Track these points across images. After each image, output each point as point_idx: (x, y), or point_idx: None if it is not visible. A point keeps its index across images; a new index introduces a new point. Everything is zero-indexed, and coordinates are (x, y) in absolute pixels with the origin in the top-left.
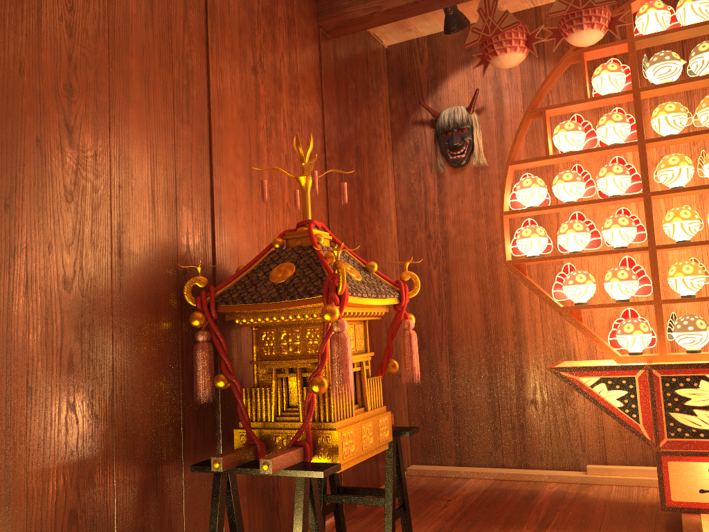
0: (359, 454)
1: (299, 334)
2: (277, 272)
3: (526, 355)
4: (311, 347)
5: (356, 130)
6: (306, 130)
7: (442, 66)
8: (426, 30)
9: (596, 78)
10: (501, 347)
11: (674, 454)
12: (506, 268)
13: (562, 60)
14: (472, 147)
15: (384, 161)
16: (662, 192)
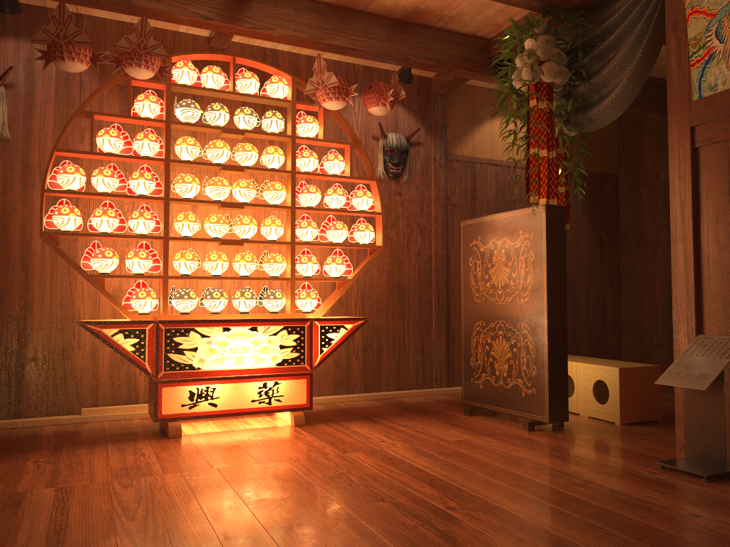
0: None
1: None
2: None
3: (32, 317)
4: None
5: None
6: None
7: None
8: None
9: (139, 103)
10: (6, 309)
11: (167, 382)
12: (42, 238)
13: (113, 79)
14: None
15: None
16: (178, 199)
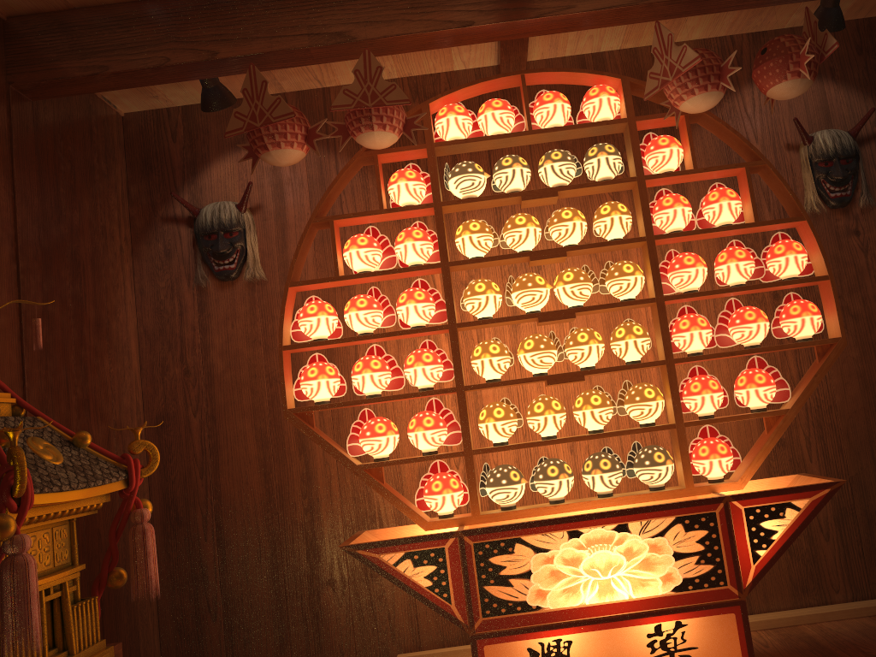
0: None
1: None
2: None
3: (320, 522)
4: None
5: (73, 229)
6: None
7: (204, 148)
8: (181, 100)
9: (393, 186)
10: (288, 515)
11: (490, 636)
12: (287, 419)
13: (352, 161)
14: (245, 256)
15: (119, 269)
16: (470, 323)
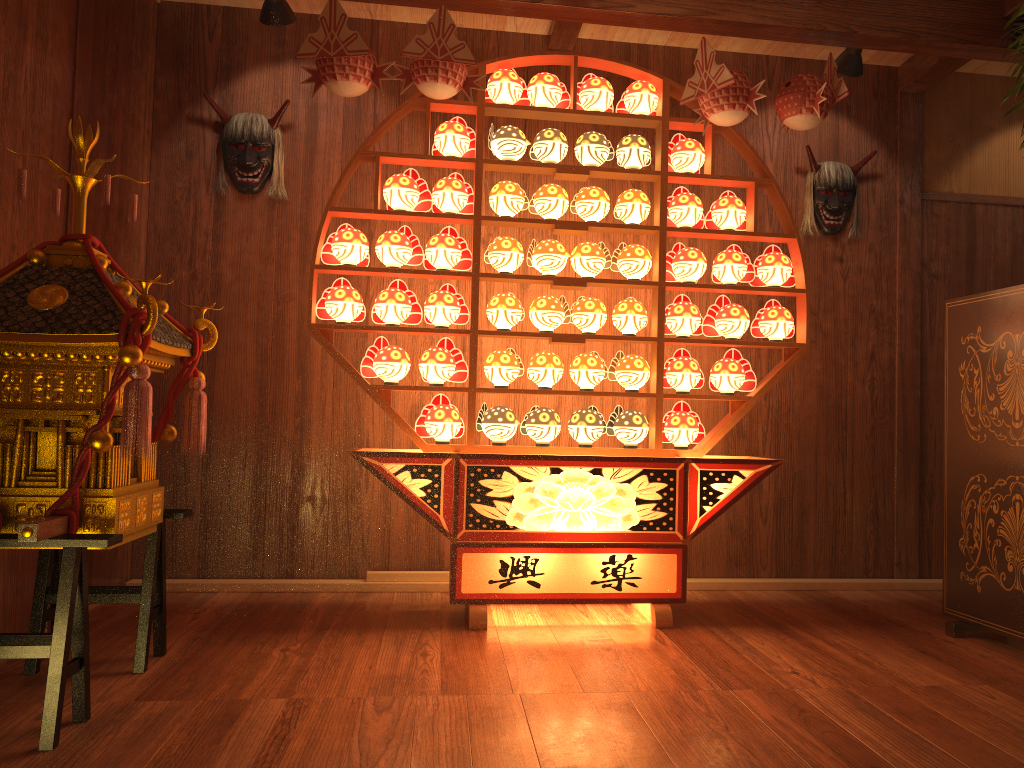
0: (132, 531)
1: (64, 378)
2: (40, 296)
3: (309, 441)
4: (83, 396)
5: (112, 112)
6: (51, 101)
7: (241, 55)
8: (225, 0)
9: (440, 135)
10: (278, 430)
11: (469, 546)
12: (310, 332)
13: (406, 104)
14: (270, 172)
15: (140, 161)
16: (492, 275)
